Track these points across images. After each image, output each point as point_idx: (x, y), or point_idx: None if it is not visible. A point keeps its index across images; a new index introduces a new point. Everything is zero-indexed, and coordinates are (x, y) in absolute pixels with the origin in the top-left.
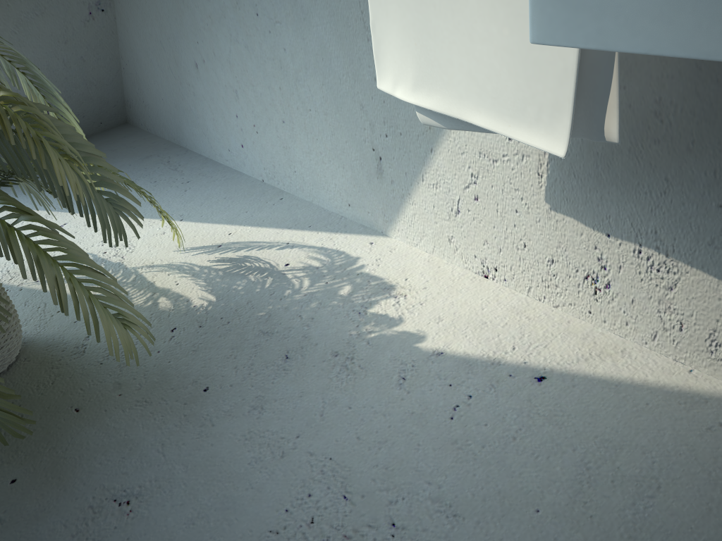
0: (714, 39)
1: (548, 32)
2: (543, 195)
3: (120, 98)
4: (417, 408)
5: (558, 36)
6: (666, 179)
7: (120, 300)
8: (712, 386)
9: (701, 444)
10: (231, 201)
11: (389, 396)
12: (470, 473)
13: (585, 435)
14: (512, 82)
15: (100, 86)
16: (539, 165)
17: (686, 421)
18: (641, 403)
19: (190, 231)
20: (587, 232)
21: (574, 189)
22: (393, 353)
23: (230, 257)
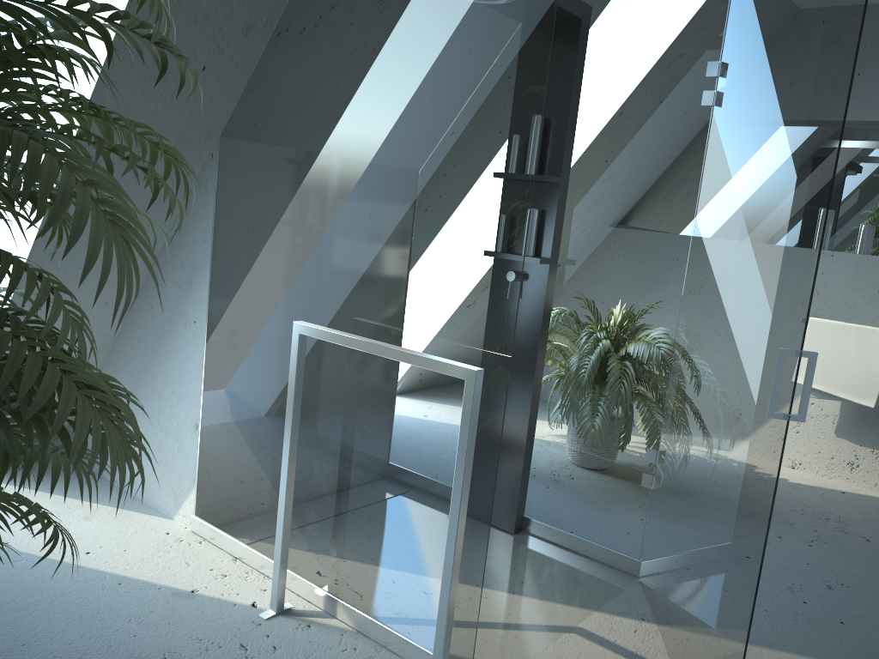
0: None
1: None
2: (833, 431)
3: None
4: (807, 493)
5: None
6: None
7: None
8: None
9: None
10: None
11: (793, 490)
12: (842, 506)
13: (870, 503)
14: (857, 385)
15: None
16: (834, 419)
17: None
18: None
19: None
20: (851, 444)
21: (848, 428)
22: (781, 481)
23: None
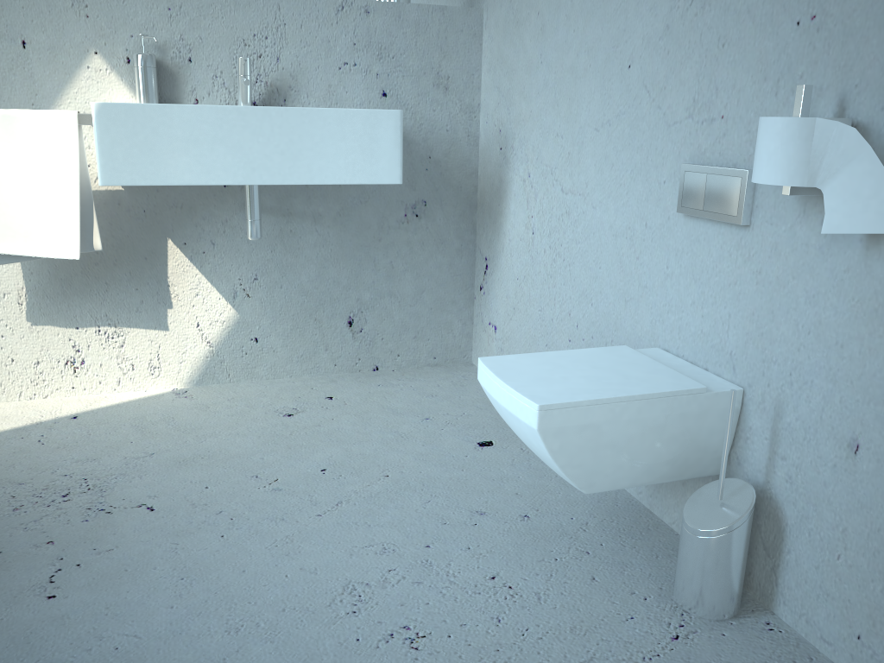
0: (172, 179)
1: (110, 181)
2: (25, 317)
3: None
4: (14, 450)
5: (114, 182)
6: (106, 283)
7: None
8: (160, 391)
9: (175, 404)
10: None
11: None
12: (83, 449)
13: (124, 420)
14: (40, 225)
15: None
16: (19, 297)
17: (162, 401)
18: (136, 405)
19: None
20: (63, 331)
21: (49, 306)
22: None
23: None
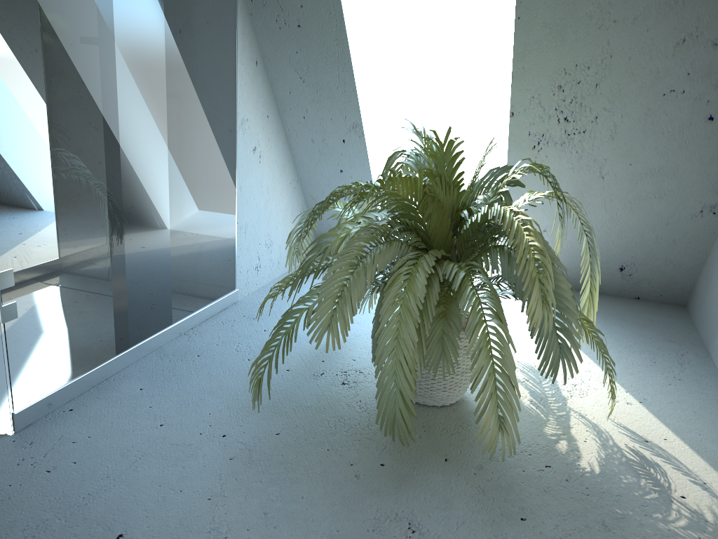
0: None
1: None
2: None
3: (690, 284)
4: None
5: None
6: None
7: (510, 410)
8: None
9: None
10: (697, 417)
11: None
12: None
13: None
14: None
15: (677, 268)
16: None
17: None
18: None
19: (637, 414)
20: None
21: None
22: None
23: (644, 455)
